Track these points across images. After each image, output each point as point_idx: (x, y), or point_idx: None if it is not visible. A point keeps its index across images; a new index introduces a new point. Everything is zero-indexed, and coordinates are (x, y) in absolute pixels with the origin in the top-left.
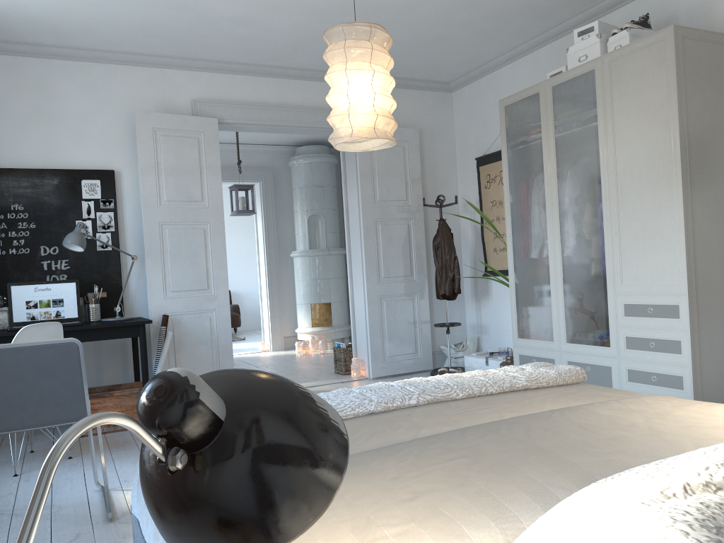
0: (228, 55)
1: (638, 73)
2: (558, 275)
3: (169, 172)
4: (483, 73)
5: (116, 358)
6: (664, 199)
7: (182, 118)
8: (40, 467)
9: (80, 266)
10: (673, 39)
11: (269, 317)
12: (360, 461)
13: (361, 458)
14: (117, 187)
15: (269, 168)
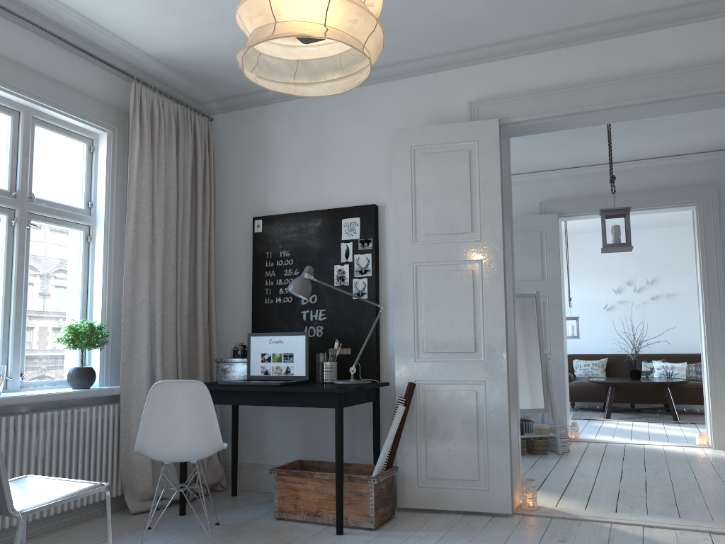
0: (503, 29)
1: None
2: None
3: (428, 199)
4: None
5: (369, 430)
6: None
7: (449, 127)
8: None
9: (336, 317)
10: None
11: (709, 397)
12: None
13: None
14: (380, 223)
15: (709, 184)
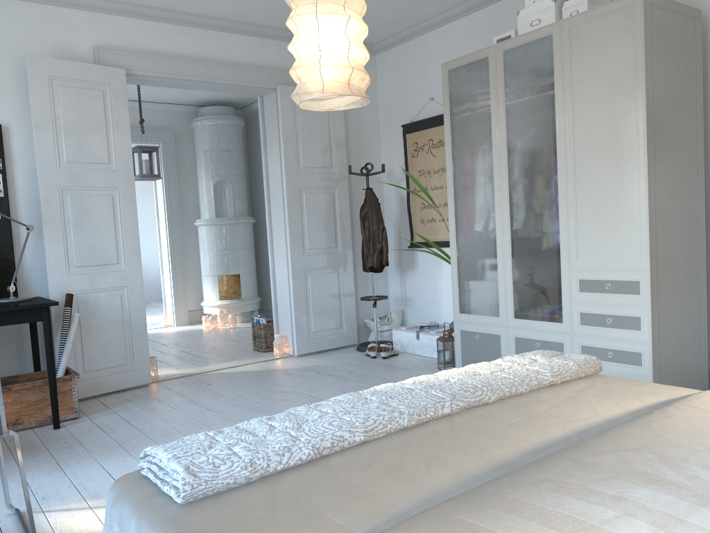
0: None
1: (601, 40)
2: (507, 249)
3: (69, 129)
4: (411, 36)
5: (9, 345)
6: (626, 172)
7: (84, 66)
8: None
9: None
10: (642, 6)
11: (172, 289)
12: (474, 522)
13: (471, 516)
14: (5, 144)
15: (169, 129)
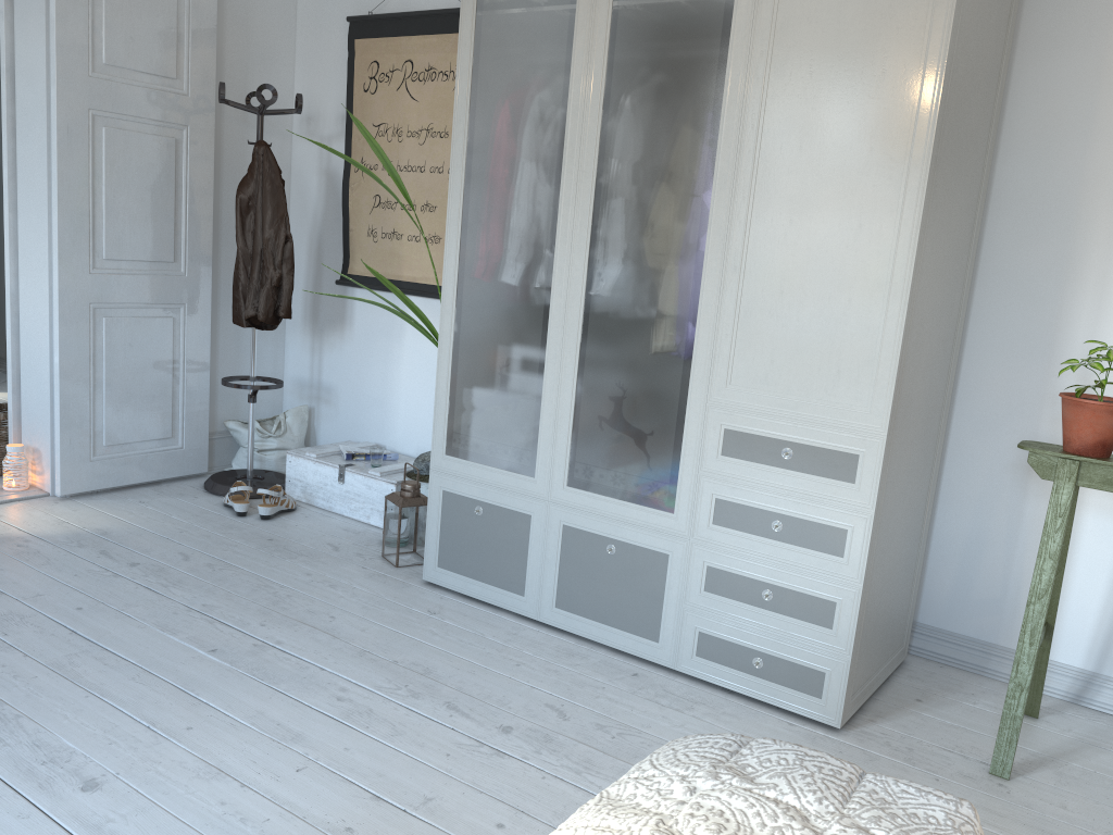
0: None
1: None
2: (571, 336)
3: None
4: None
5: None
6: (872, 214)
7: None
8: None
9: None
10: None
11: None
12: None
13: None
14: None
15: None
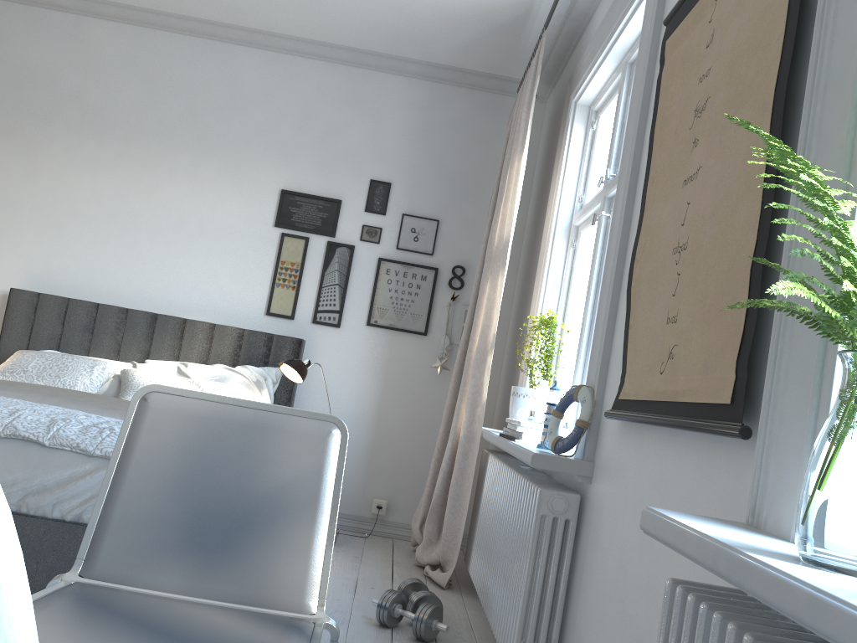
0: None
1: None
2: None
3: None
4: None
5: None
6: None
7: None
8: None
9: None
10: None
11: None
12: None
13: None
14: None
15: None
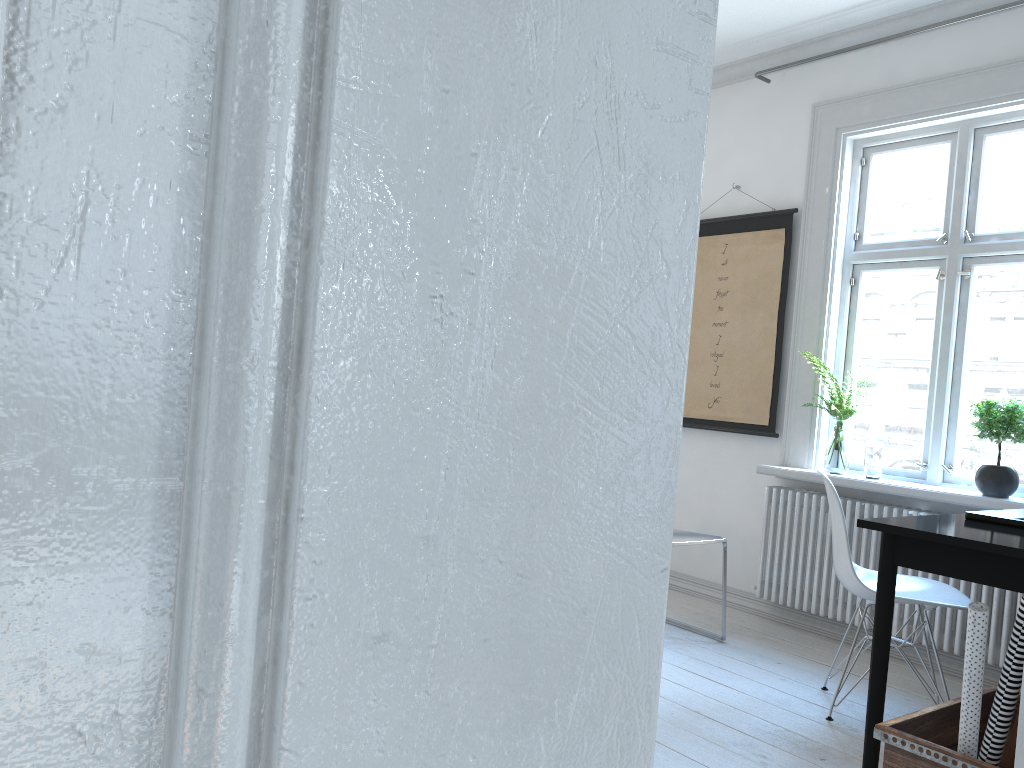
0: None
1: None
2: None
3: None
4: None
5: None
6: None
7: None
8: (828, 702)
9: None
10: None
11: None
12: None
13: None
14: None
15: None
